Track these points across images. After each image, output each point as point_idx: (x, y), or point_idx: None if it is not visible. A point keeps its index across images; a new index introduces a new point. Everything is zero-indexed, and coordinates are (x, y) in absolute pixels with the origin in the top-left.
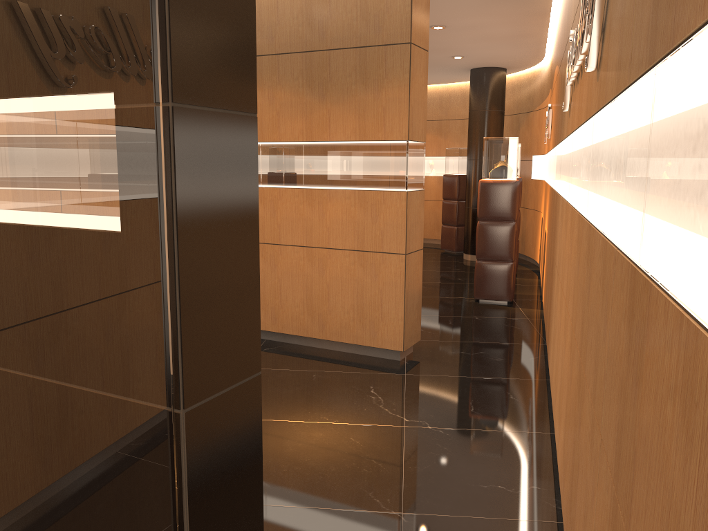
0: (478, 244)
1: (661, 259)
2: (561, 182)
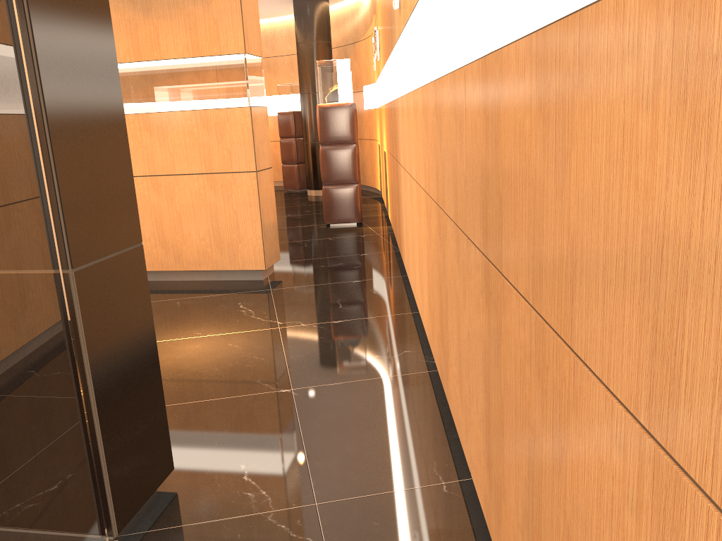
0: (323, 169)
1: (508, 22)
2: (398, 84)
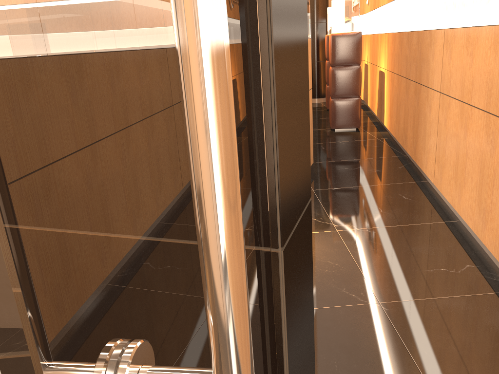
0: (332, 86)
1: None
2: (436, 18)
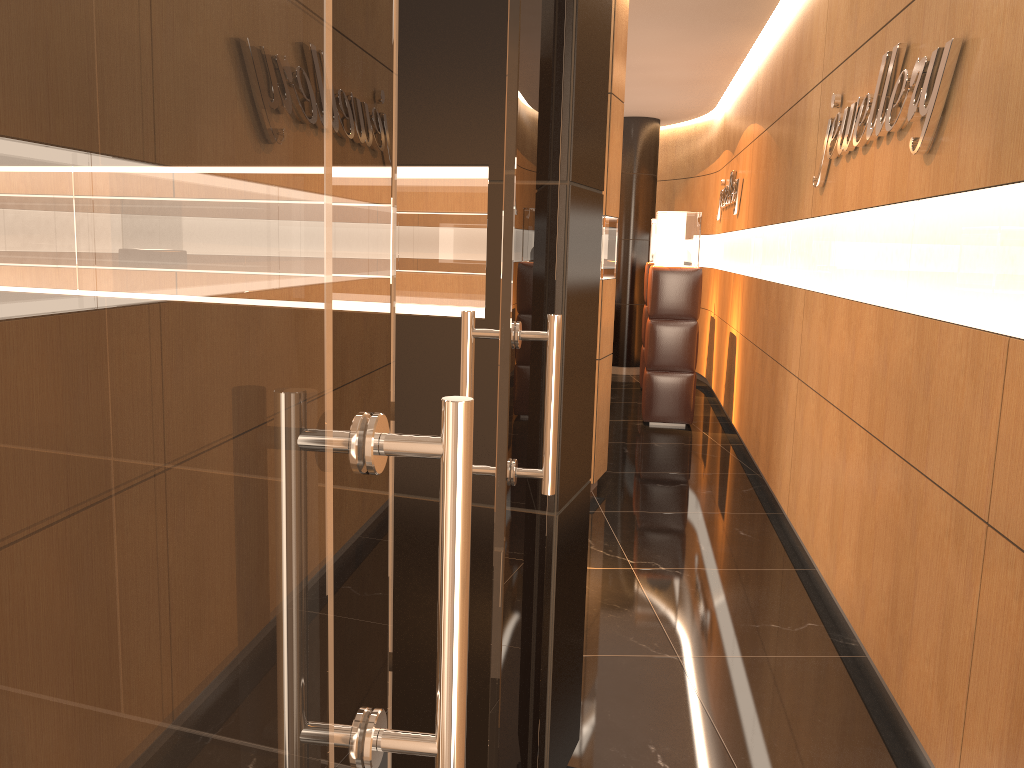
0: (650, 350)
1: None
2: (797, 271)
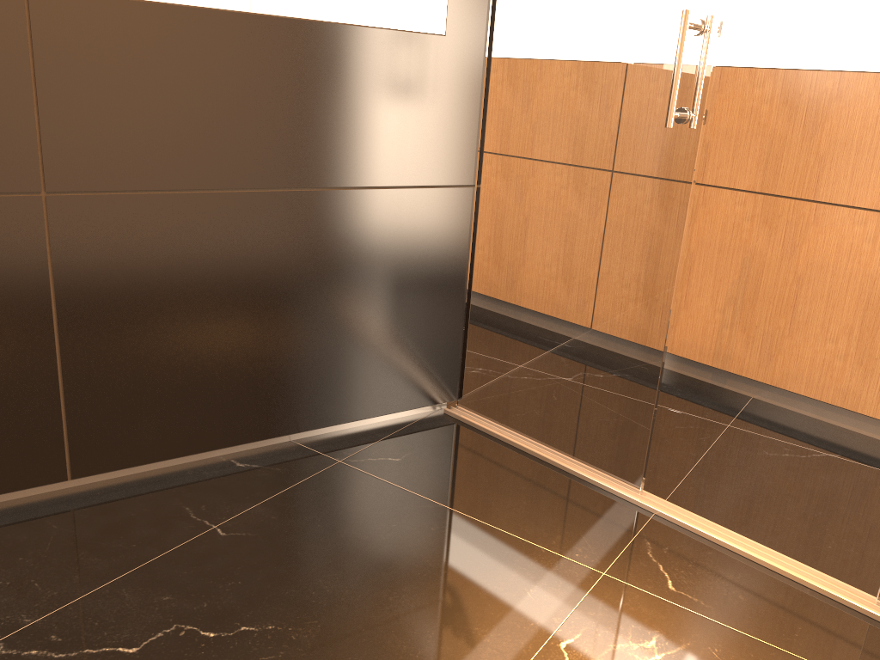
0: None
1: (734, 55)
2: None
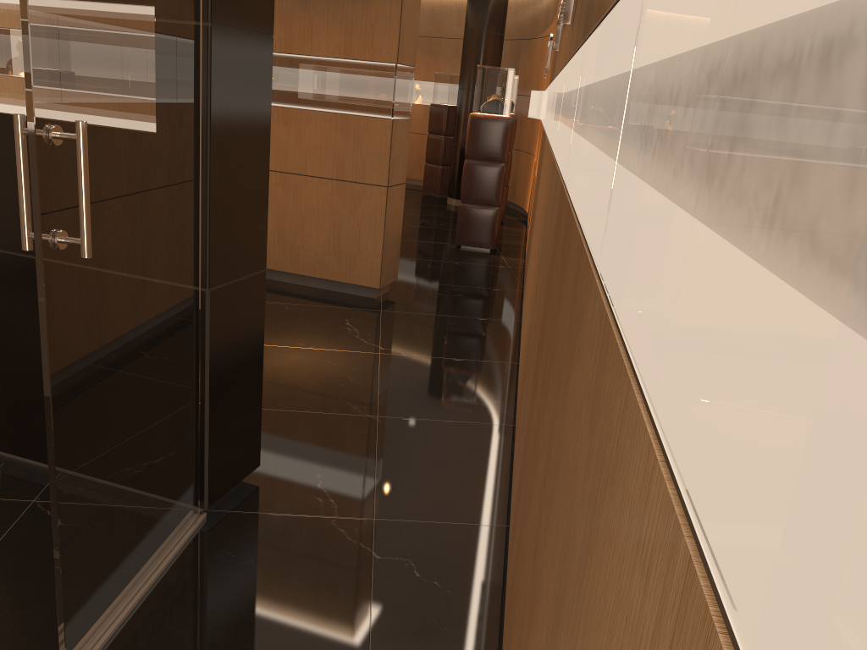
0: (464, 185)
1: (570, 174)
2: (549, 122)
